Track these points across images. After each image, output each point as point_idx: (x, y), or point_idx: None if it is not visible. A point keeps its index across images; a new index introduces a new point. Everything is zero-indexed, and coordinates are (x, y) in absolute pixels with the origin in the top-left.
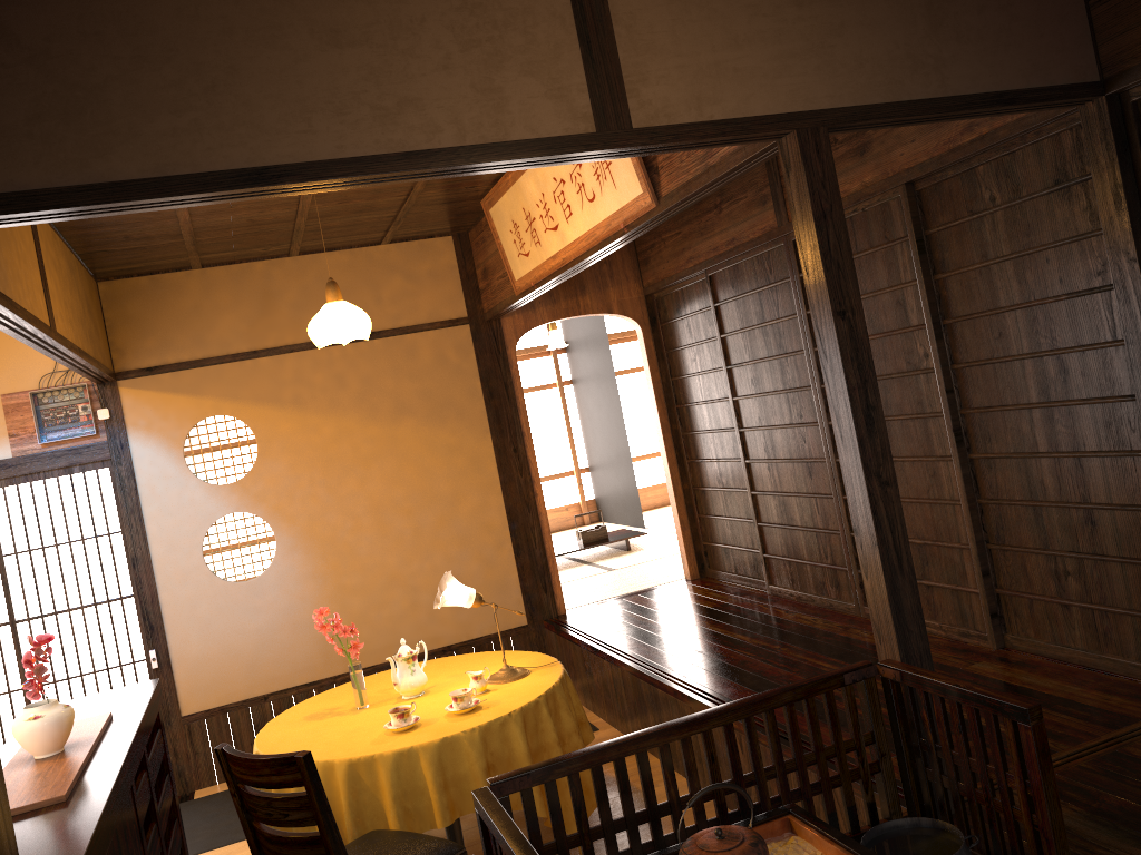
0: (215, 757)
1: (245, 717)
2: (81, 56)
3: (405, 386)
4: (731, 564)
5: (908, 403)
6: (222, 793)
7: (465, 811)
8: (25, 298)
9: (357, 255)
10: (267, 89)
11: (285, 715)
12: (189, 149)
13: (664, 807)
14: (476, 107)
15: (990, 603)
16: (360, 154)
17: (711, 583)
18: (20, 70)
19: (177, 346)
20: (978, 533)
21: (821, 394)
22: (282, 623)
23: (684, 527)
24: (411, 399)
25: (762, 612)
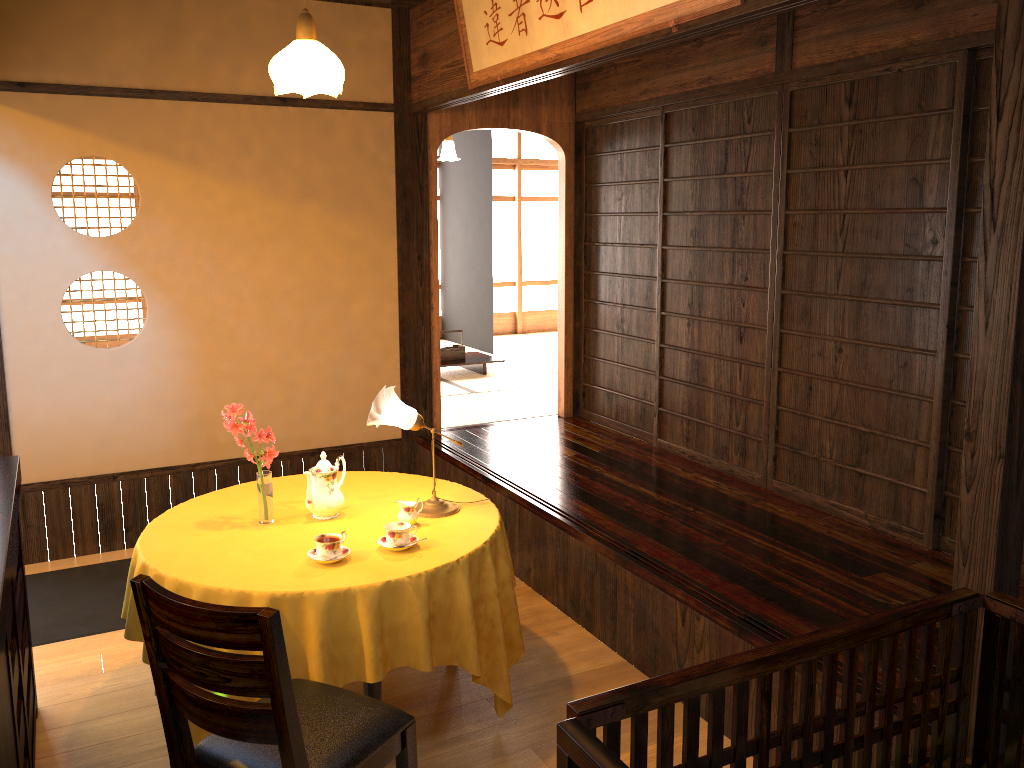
0: (49, 533)
1: (89, 495)
2: None
3: (314, 167)
4: (612, 410)
5: (894, 288)
6: (55, 573)
7: (396, 663)
8: None
9: (284, 5)
10: None
11: (169, 516)
12: None
13: (752, 746)
14: None
15: (936, 505)
16: None
17: (587, 425)
18: None
19: (58, 65)
20: (943, 434)
21: (781, 261)
22: (143, 401)
23: (568, 365)
24: (319, 182)
25: (657, 466)
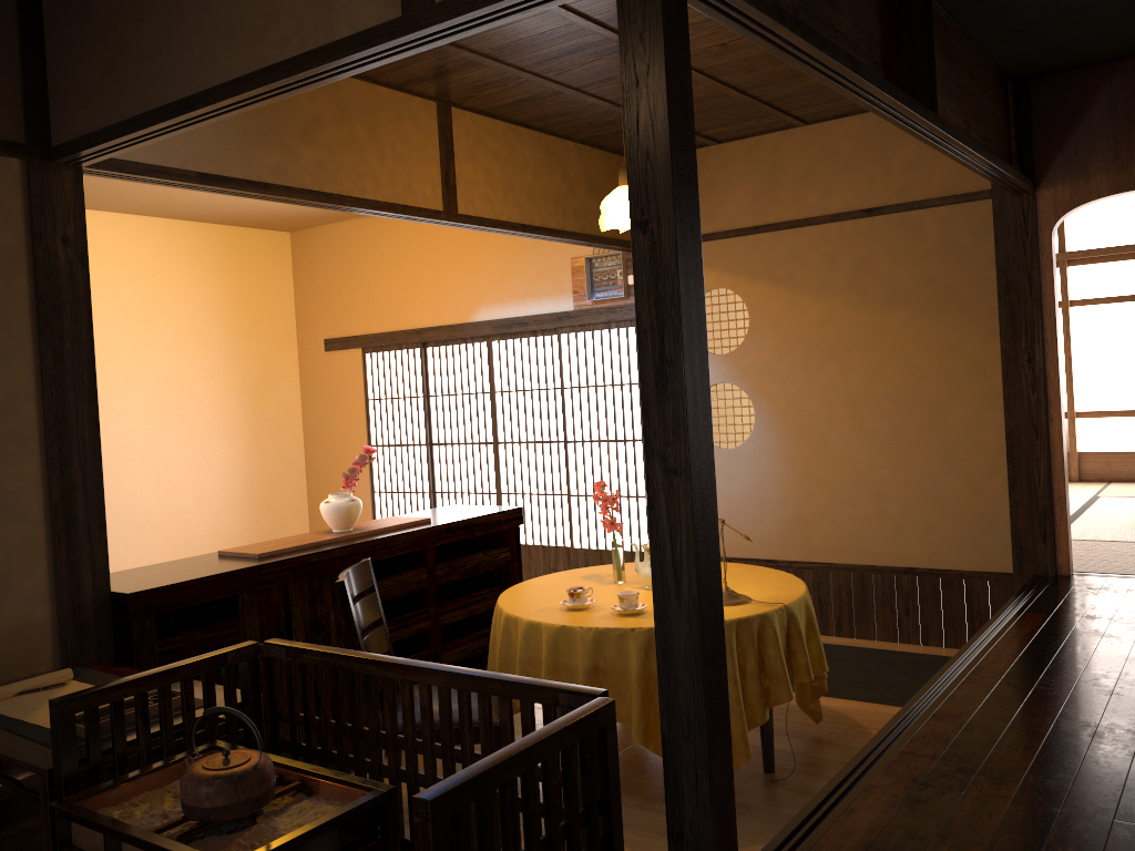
0: None
1: None
2: (118, 26)
3: (902, 271)
4: None
5: None
6: None
7: None
8: (378, 190)
9: (868, 120)
10: (196, 28)
11: (590, 568)
12: (159, 88)
13: (382, 737)
14: (313, 11)
15: None
16: (240, 75)
17: None
18: (97, 44)
19: None
20: None
21: None
22: (751, 496)
23: None
24: (908, 286)
25: None
